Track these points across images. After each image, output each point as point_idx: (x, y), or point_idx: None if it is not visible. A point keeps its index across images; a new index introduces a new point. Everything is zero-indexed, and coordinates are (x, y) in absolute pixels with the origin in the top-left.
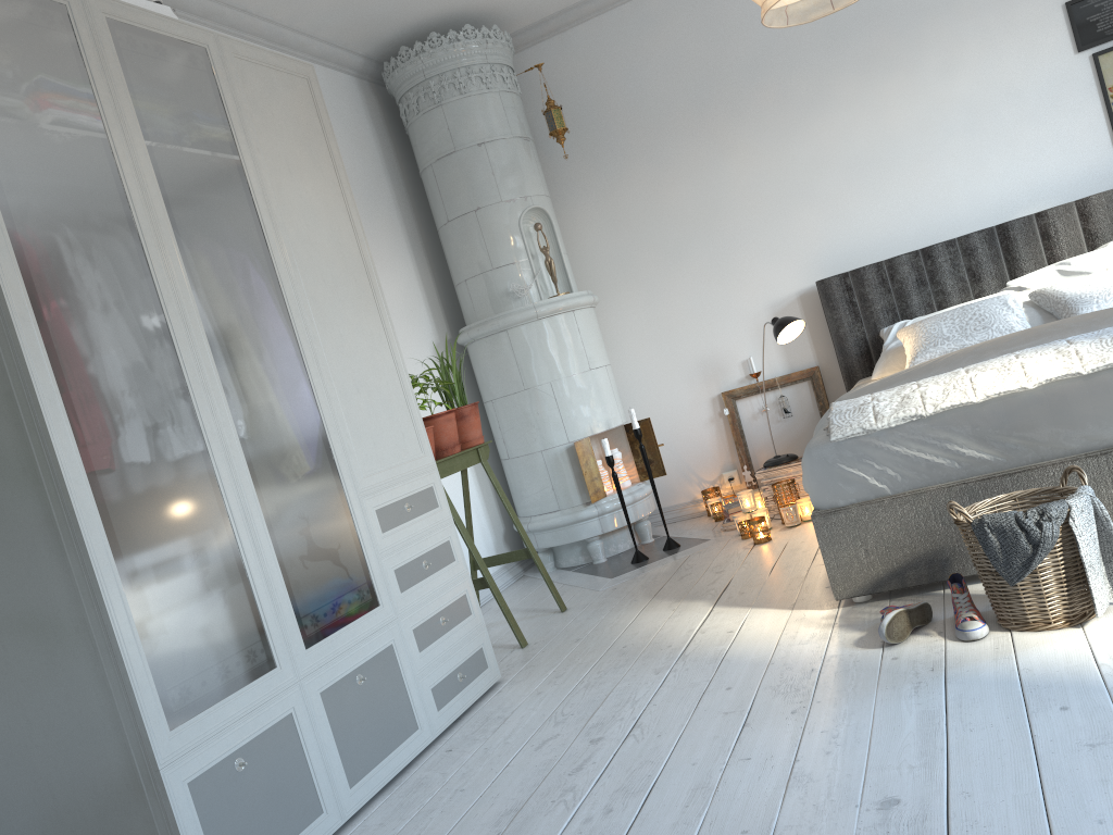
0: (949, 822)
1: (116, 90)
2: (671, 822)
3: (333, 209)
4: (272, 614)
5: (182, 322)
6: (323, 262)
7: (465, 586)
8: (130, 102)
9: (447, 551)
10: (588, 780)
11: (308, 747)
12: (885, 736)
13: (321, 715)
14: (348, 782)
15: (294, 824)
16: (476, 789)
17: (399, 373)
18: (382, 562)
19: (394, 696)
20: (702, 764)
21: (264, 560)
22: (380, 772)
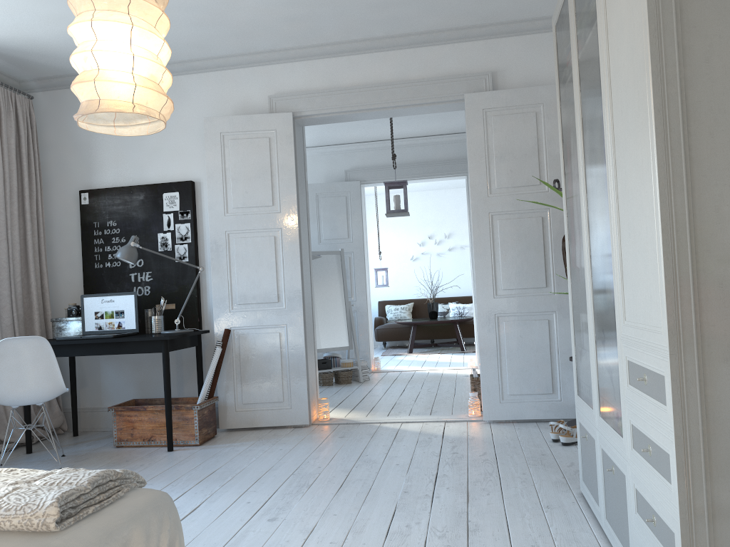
0: (255, 512)
1: (572, 31)
2: (370, 520)
3: (632, 1)
4: (592, 380)
5: (581, 185)
6: (622, 88)
7: (674, 525)
8: (575, 33)
9: (667, 464)
10: (431, 541)
11: (596, 466)
12: (255, 545)
13: (600, 460)
14: (606, 514)
15: (594, 492)
16: (519, 545)
17: (654, 214)
18: (625, 407)
19: (623, 511)
20: (358, 542)
21: (592, 346)
22: (613, 538)
